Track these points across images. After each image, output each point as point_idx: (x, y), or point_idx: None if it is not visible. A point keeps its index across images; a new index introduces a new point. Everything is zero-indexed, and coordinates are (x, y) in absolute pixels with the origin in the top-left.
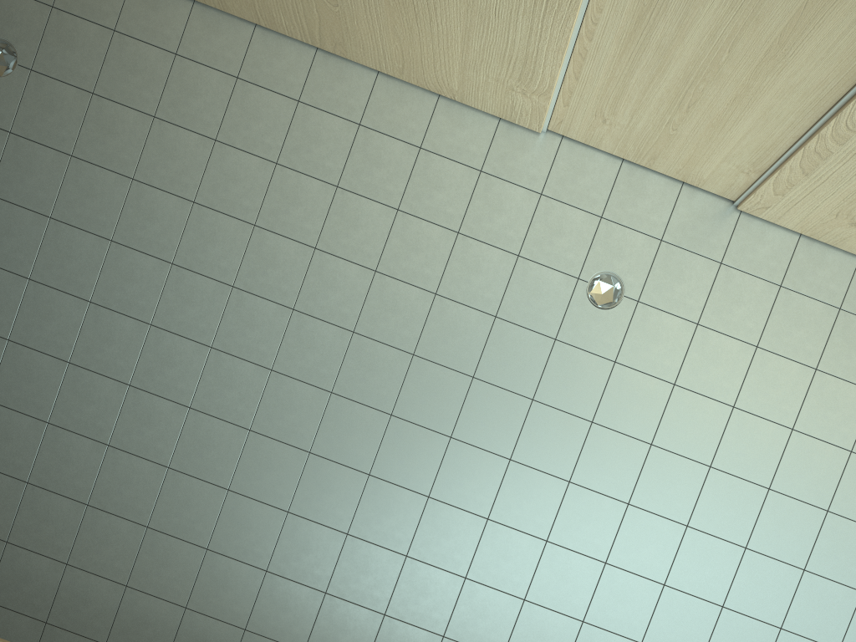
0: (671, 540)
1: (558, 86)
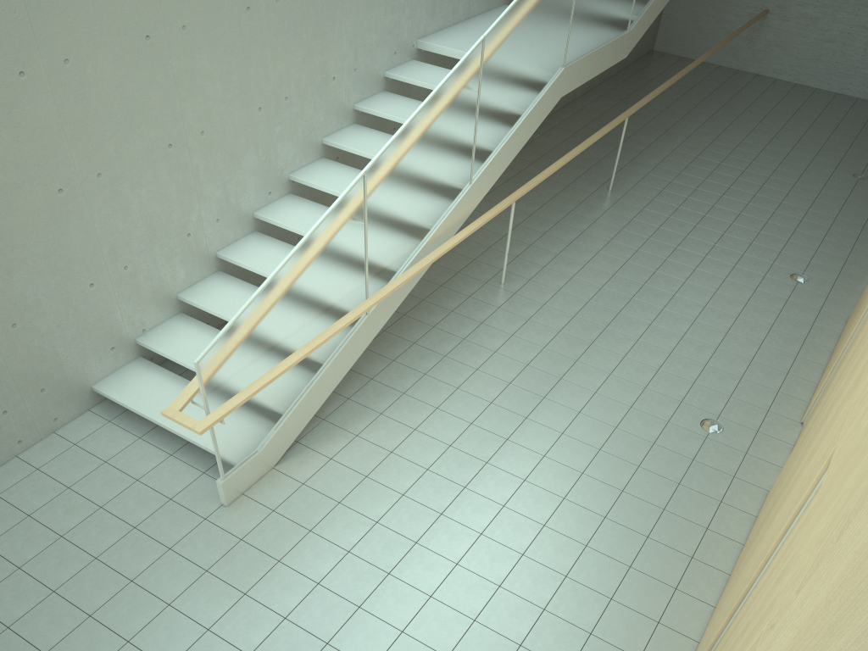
0: (677, 276)
1: None
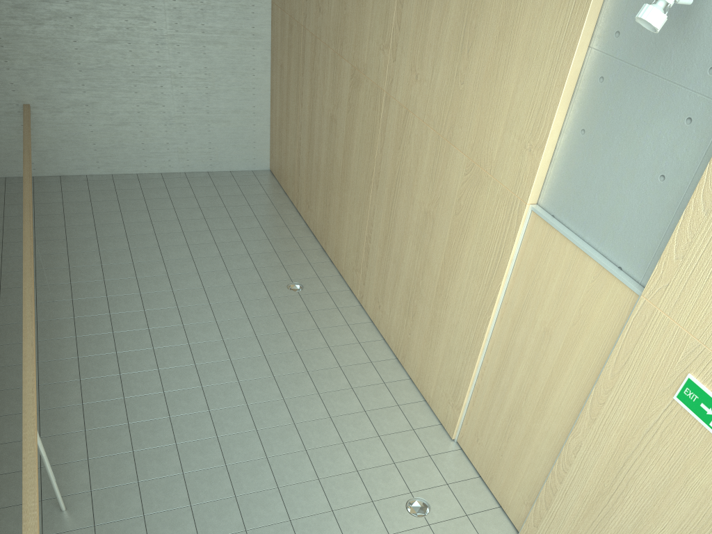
0: None
1: (465, 407)
